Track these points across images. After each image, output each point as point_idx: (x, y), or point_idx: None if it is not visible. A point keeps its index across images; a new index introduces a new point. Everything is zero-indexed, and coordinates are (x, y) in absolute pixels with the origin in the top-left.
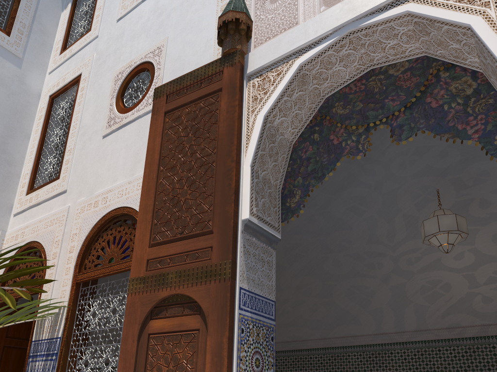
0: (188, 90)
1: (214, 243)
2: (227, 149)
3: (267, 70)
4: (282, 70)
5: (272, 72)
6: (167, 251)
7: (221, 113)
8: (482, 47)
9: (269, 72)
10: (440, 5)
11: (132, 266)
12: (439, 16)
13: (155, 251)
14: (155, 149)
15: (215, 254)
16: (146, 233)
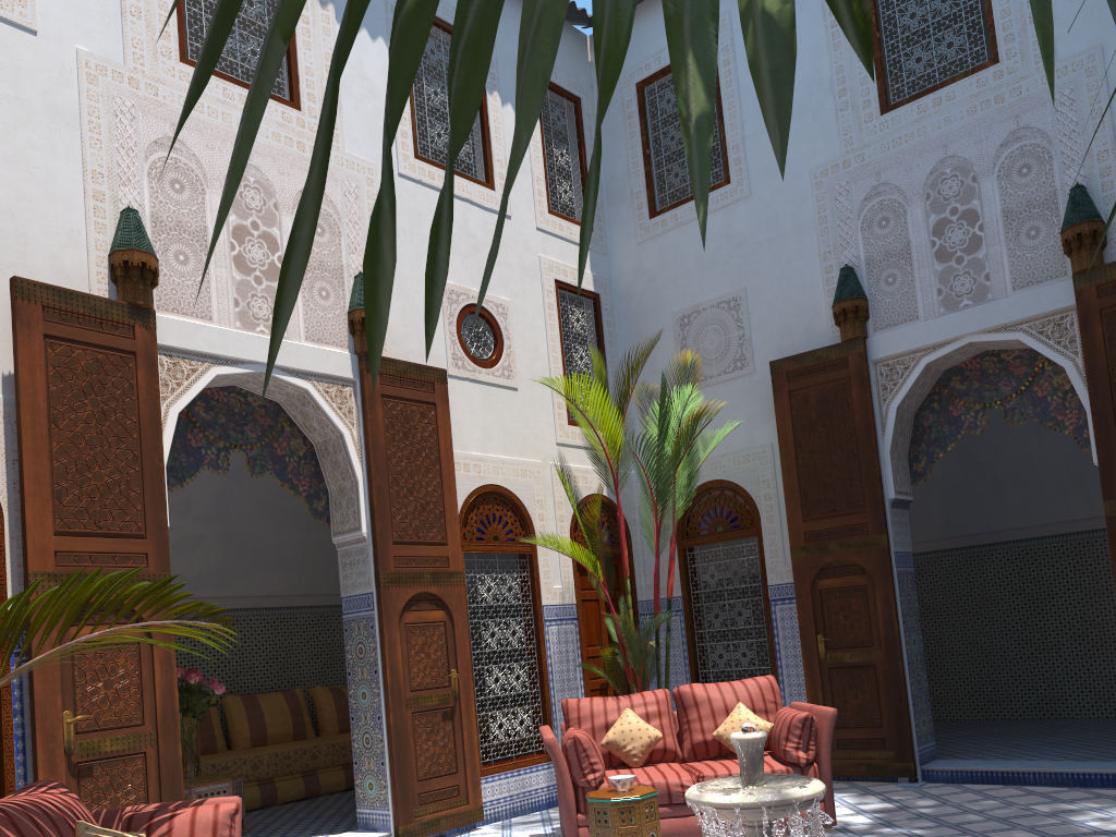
0: (80, 320)
1: (150, 550)
2: (152, 442)
3: (178, 355)
4: (197, 368)
5: (185, 362)
6: (87, 546)
7: (140, 389)
8: (342, 450)
9: (182, 360)
10: (328, 402)
11: (31, 556)
12: (327, 412)
13: (66, 542)
14: (37, 390)
15: (153, 563)
16: (46, 514)
